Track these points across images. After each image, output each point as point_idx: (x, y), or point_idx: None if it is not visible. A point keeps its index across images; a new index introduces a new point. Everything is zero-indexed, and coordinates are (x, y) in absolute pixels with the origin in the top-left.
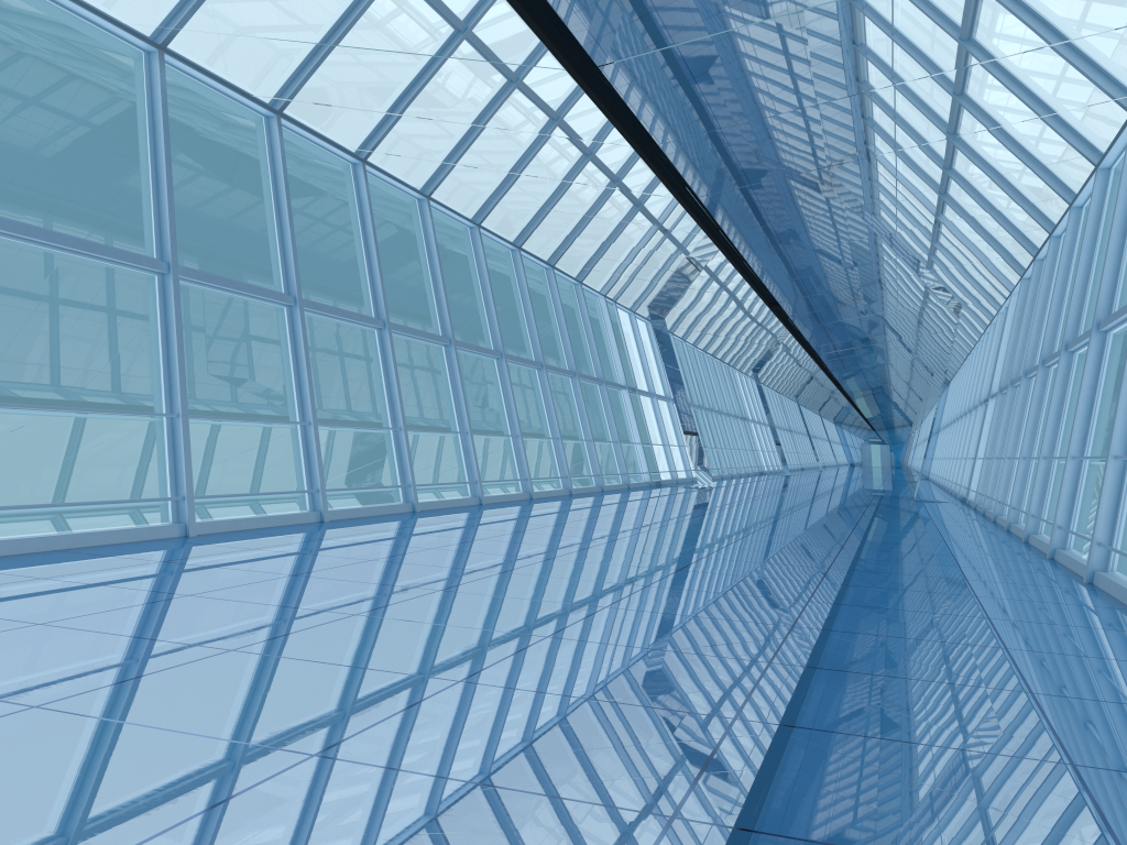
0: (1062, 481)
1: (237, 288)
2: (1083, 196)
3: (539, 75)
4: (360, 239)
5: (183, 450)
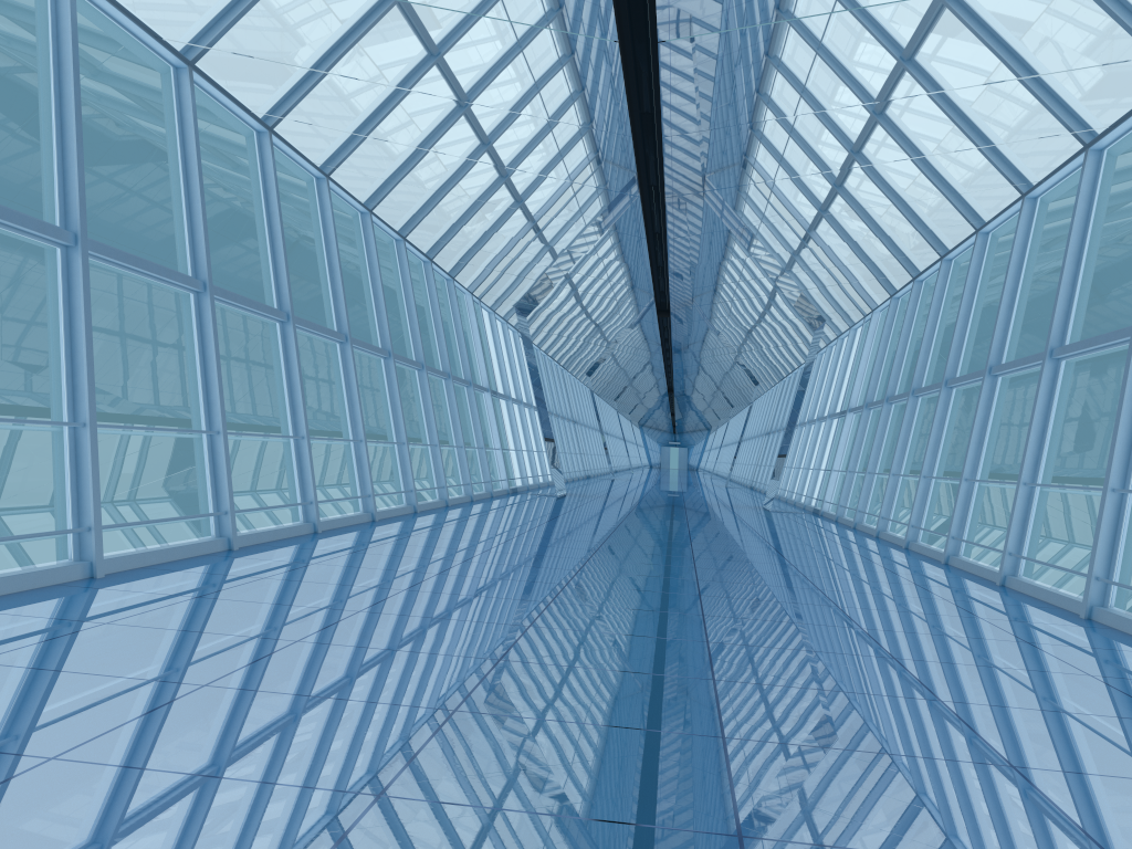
0: (1014, 507)
1: (146, 269)
2: (995, 223)
3: (579, 46)
4: (181, 216)
5: (90, 469)
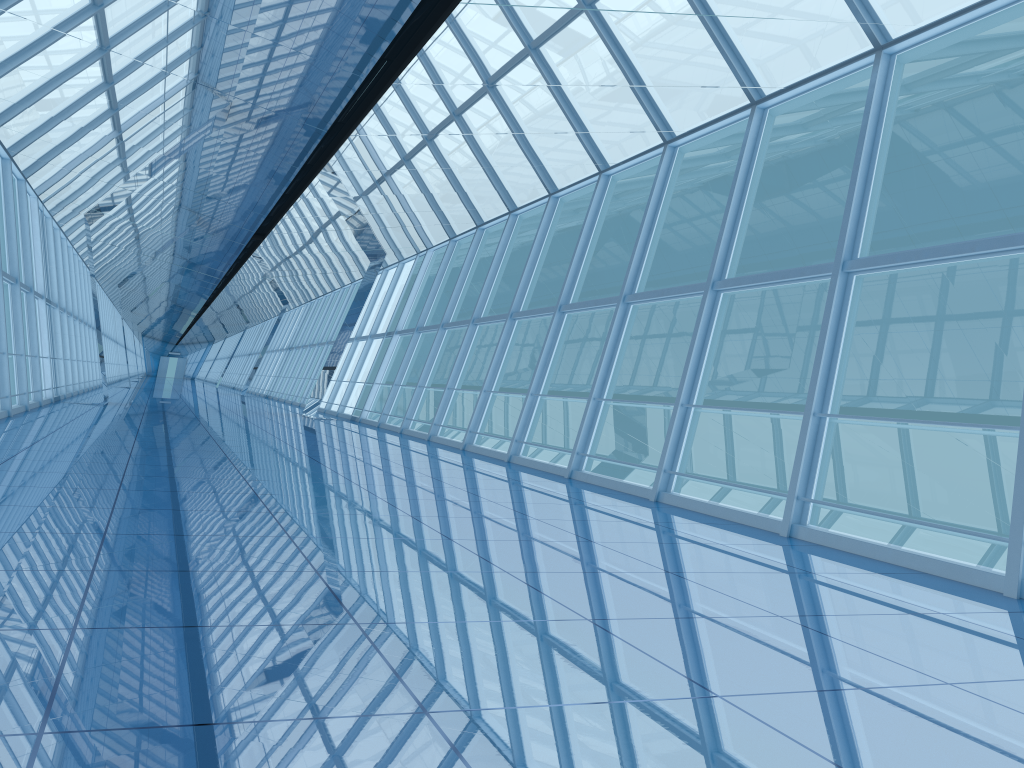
0: (585, 417)
1: None
2: (568, 190)
3: None
4: None
5: None
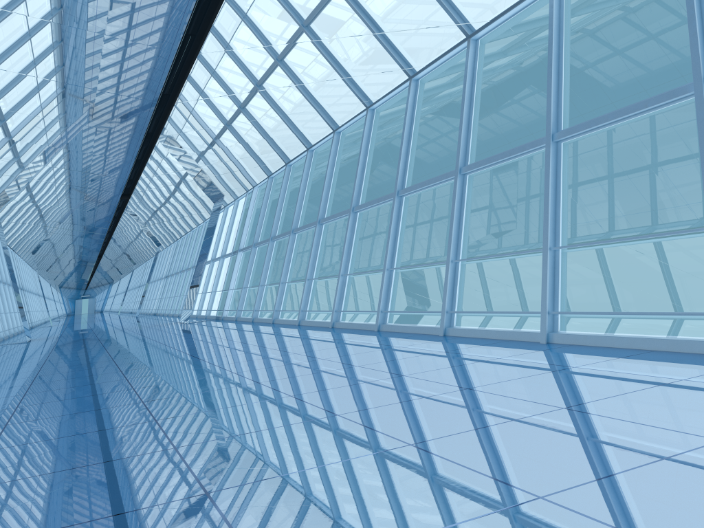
0: (383, 284)
1: None
2: (346, 125)
3: None
4: None
5: None
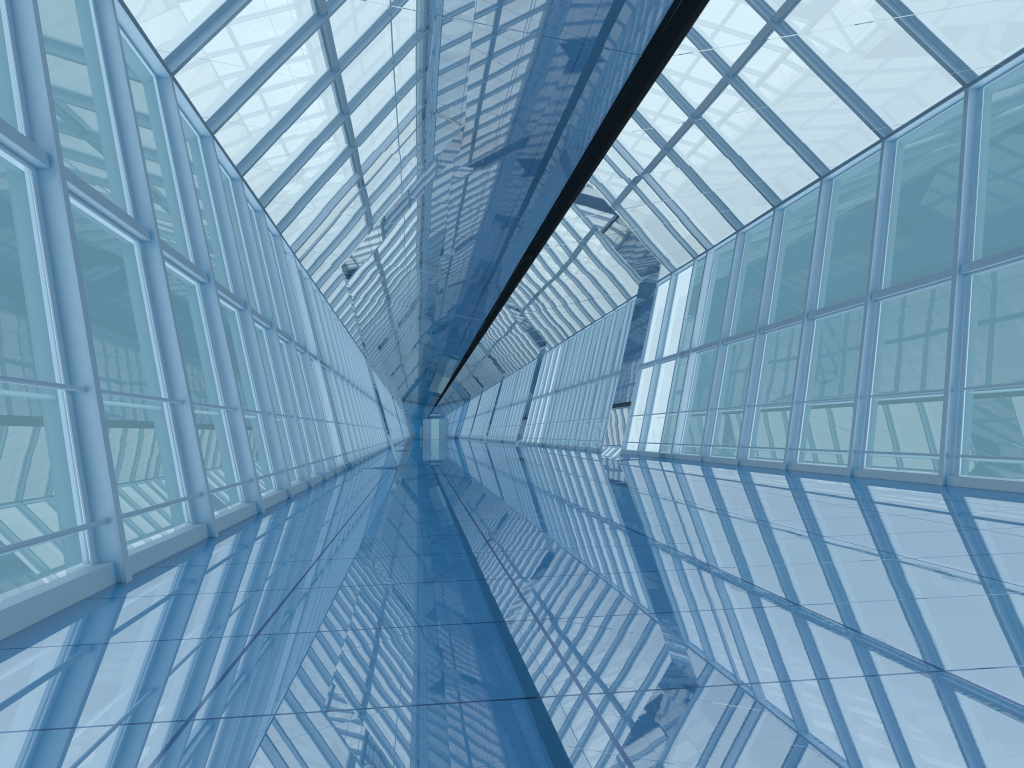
0: None
1: None
2: (911, 126)
3: None
4: None
5: None
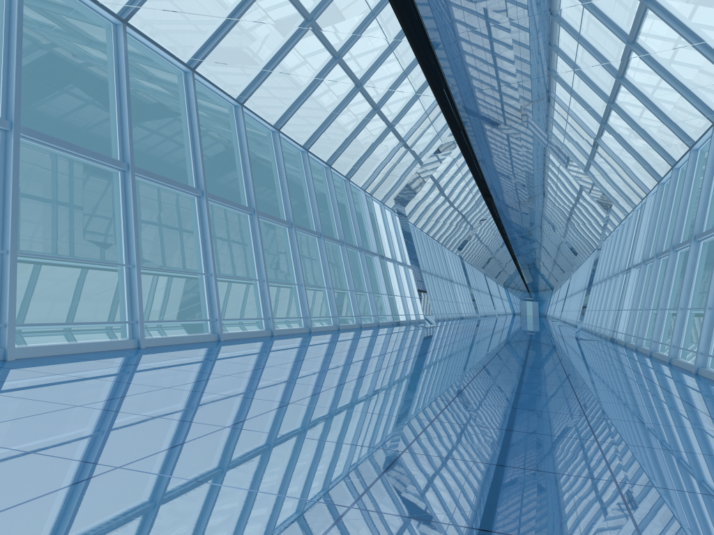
0: None
1: (76, 151)
2: None
3: None
4: None
5: (8, 282)
